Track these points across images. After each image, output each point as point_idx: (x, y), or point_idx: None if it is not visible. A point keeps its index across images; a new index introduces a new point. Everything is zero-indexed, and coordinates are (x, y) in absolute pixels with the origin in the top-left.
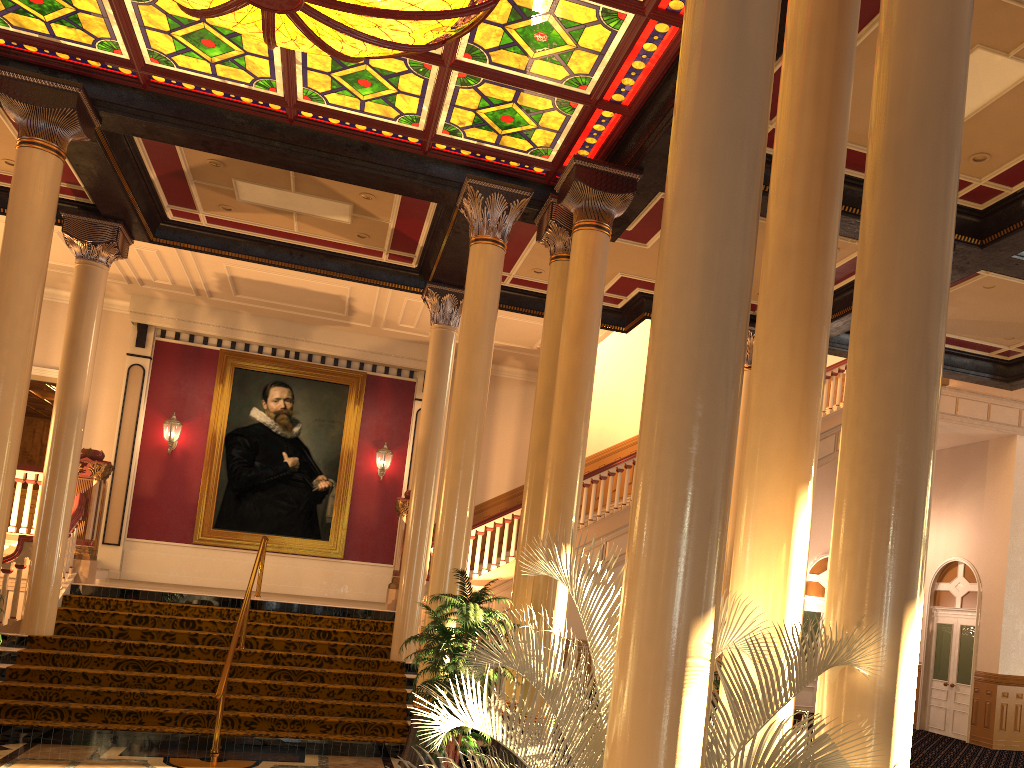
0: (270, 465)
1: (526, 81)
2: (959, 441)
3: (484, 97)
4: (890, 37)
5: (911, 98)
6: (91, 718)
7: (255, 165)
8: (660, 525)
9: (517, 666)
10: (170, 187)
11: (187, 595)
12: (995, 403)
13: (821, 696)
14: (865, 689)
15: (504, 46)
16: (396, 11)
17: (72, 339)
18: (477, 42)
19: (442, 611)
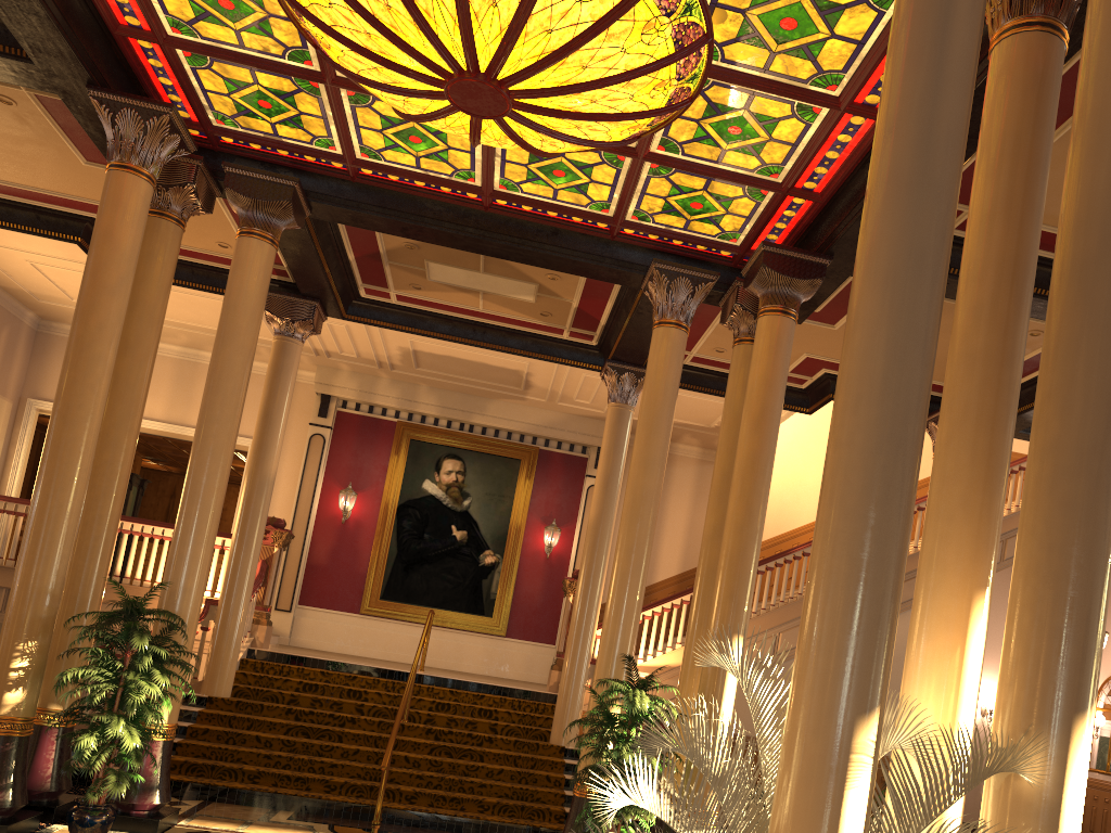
0: (439, 538)
1: (717, 170)
2: None
3: (675, 185)
4: (1079, 159)
5: (1097, 219)
6: (262, 781)
7: (447, 248)
8: (829, 625)
9: (686, 752)
10: (365, 267)
11: (355, 665)
12: None
13: (986, 802)
14: (1030, 797)
15: (697, 139)
16: (596, 114)
17: (266, 411)
18: (671, 135)
19: (607, 696)
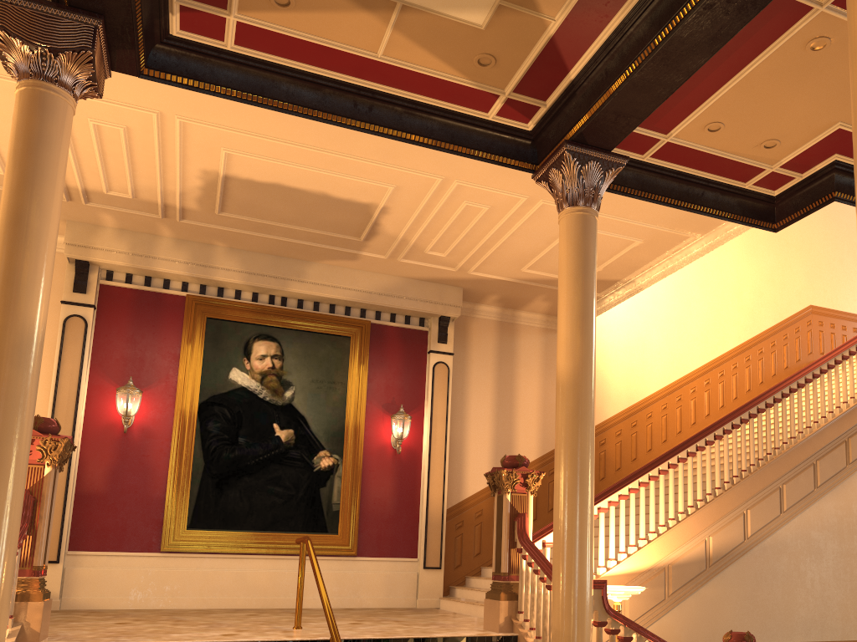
0: (258, 441)
1: None
2: None
3: None
4: None
5: None
6: None
7: None
8: None
9: None
10: None
11: None
12: None
13: None
14: None
15: None
16: None
17: (16, 214)
18: None
19: None
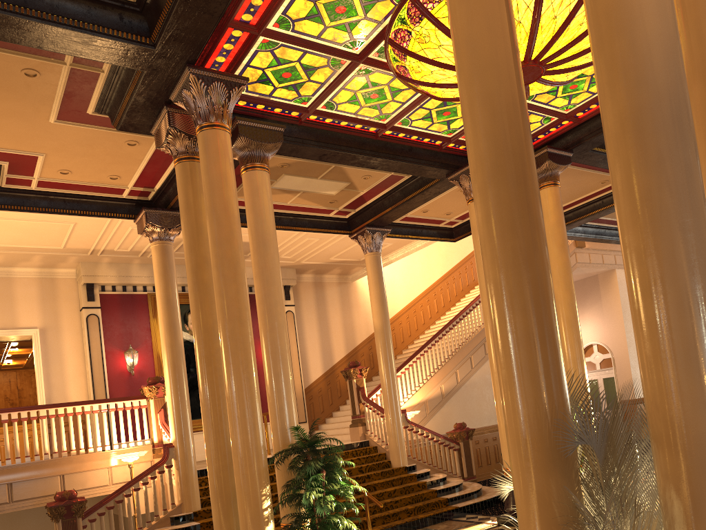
0: None
1: (542, 108)
2: (581, 277)
3: None
4: None
5: None
6: None
7: (311, 164)
8: None
9: None
10: None
11: None
12: (604, 253)
13: None
14: None
15: (549, 92)
16: (559, 82)
17: (167, 298)
18: None
19: None
